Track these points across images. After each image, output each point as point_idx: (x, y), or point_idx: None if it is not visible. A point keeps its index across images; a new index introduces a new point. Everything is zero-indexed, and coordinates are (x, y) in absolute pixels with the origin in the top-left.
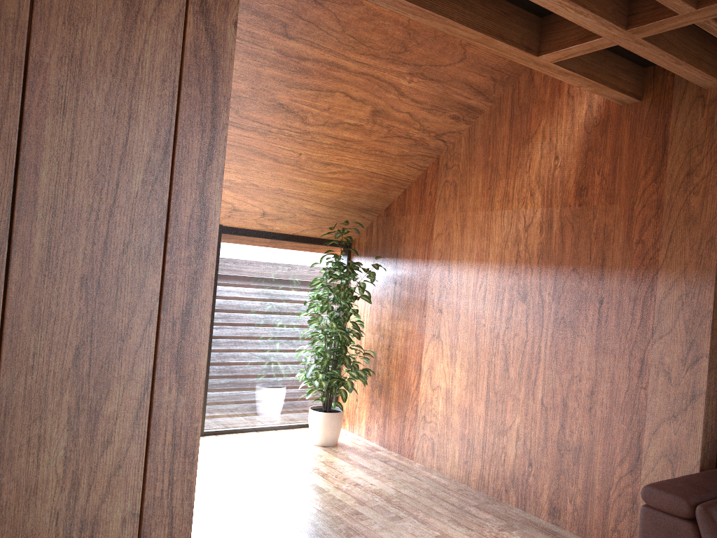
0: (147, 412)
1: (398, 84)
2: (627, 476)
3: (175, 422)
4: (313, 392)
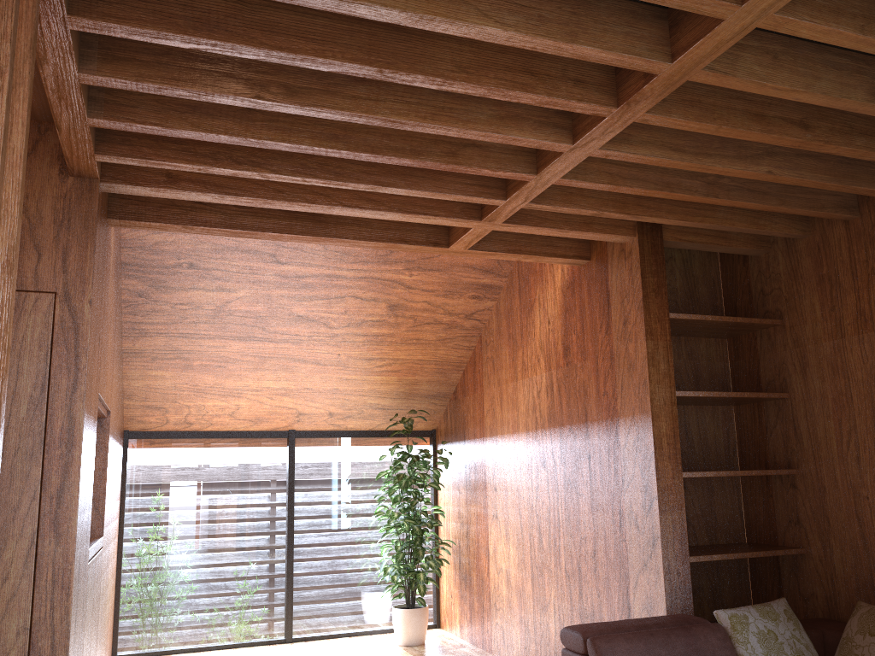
0: (33, 558)
1: (400, 279)
2: None
3: (54, 564)
4: (389, 588)
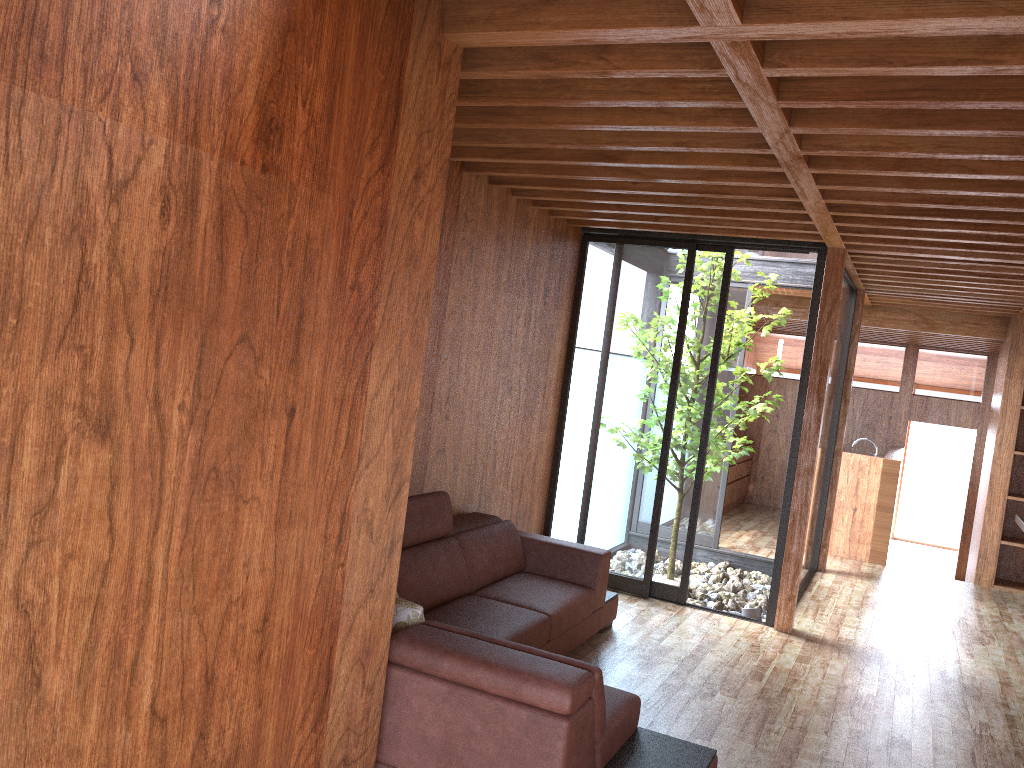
0: None
1: None
2: (310, 737)
3: None
4: None
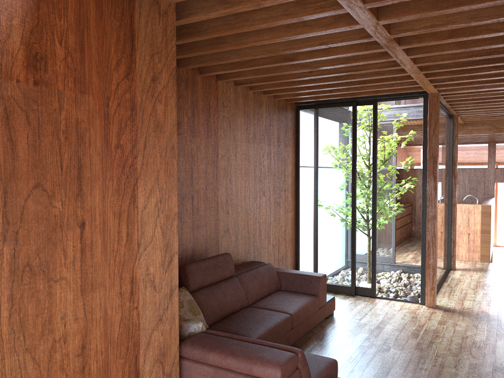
0: None
1: None
2: None
3: None
4: None
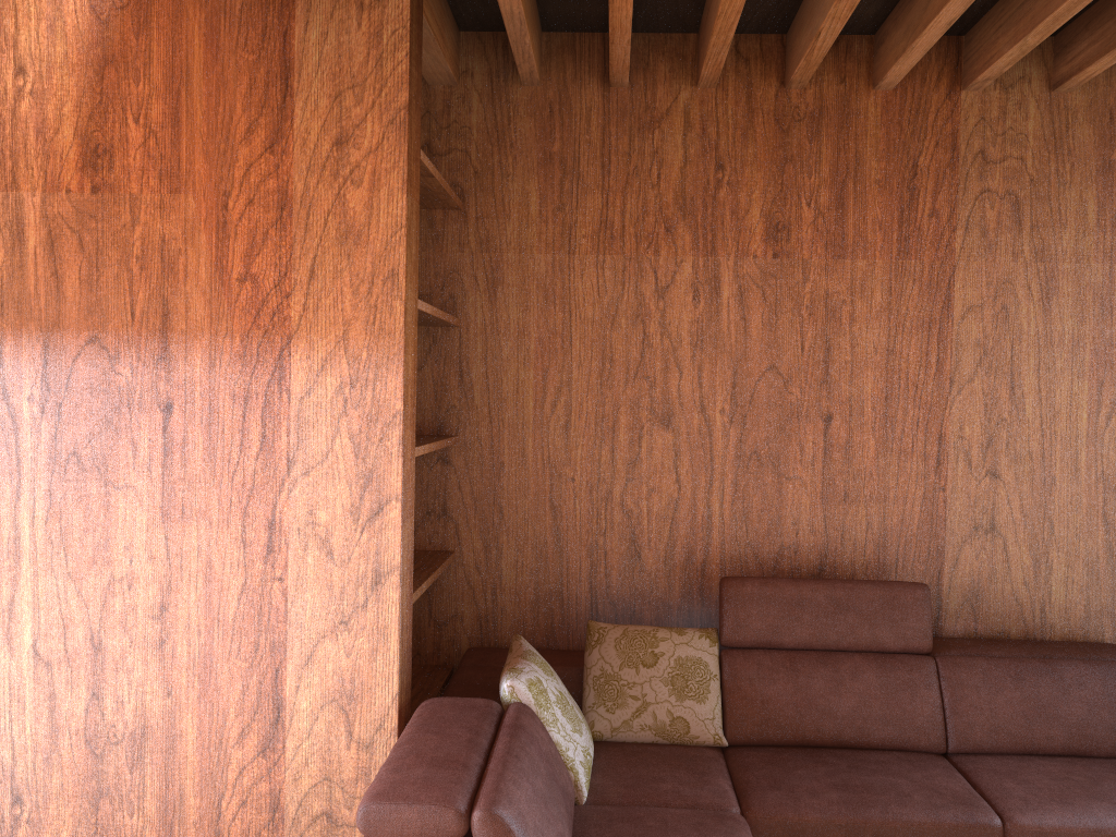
0: None
1: None
2: (256, 761)
3: None
4: None
